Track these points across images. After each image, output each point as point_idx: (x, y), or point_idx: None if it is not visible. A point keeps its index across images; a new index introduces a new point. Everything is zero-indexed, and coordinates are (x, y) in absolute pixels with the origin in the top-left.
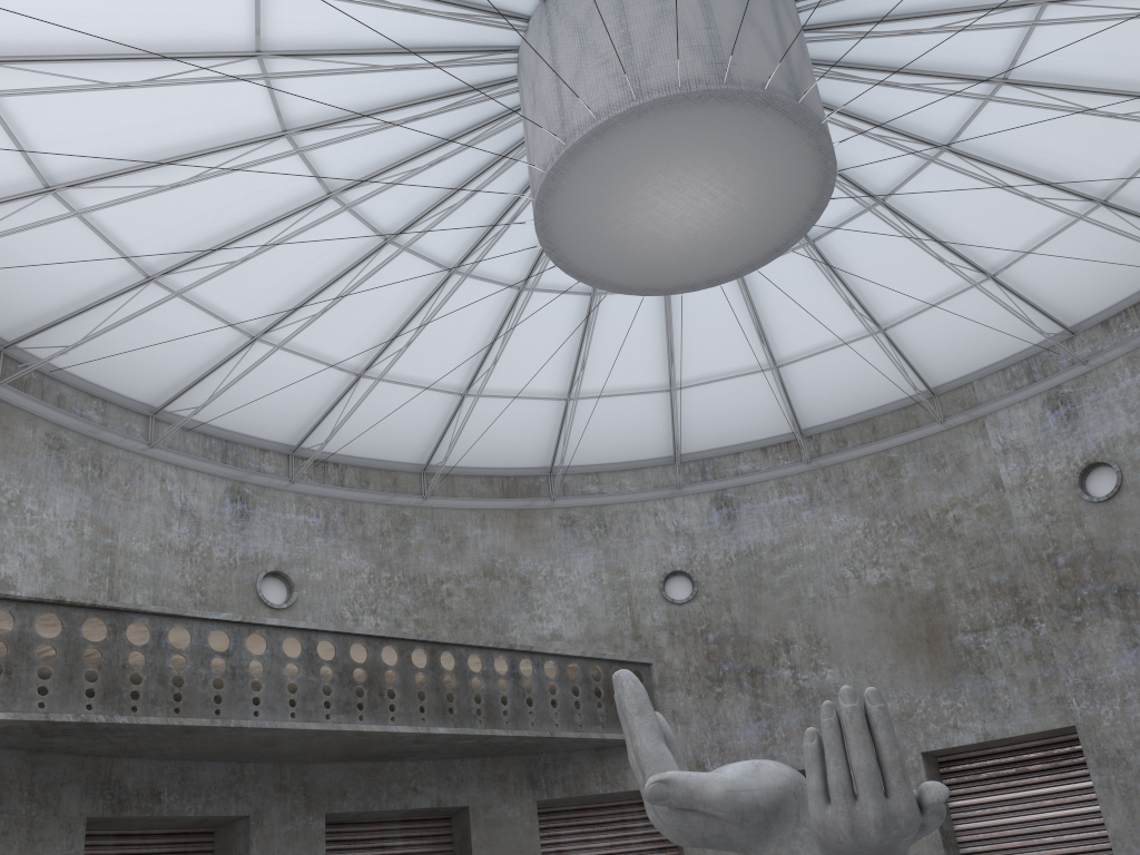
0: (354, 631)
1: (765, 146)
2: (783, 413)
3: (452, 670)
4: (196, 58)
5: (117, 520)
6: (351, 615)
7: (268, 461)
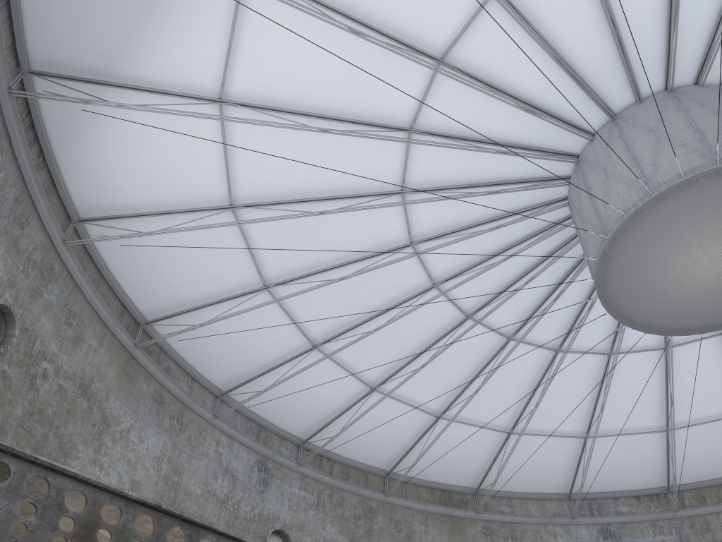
0: None
1: None
2: (658, 470)
3: None
4: (370, 125)
5: (184, 464)
6: None
7: (285, 446)
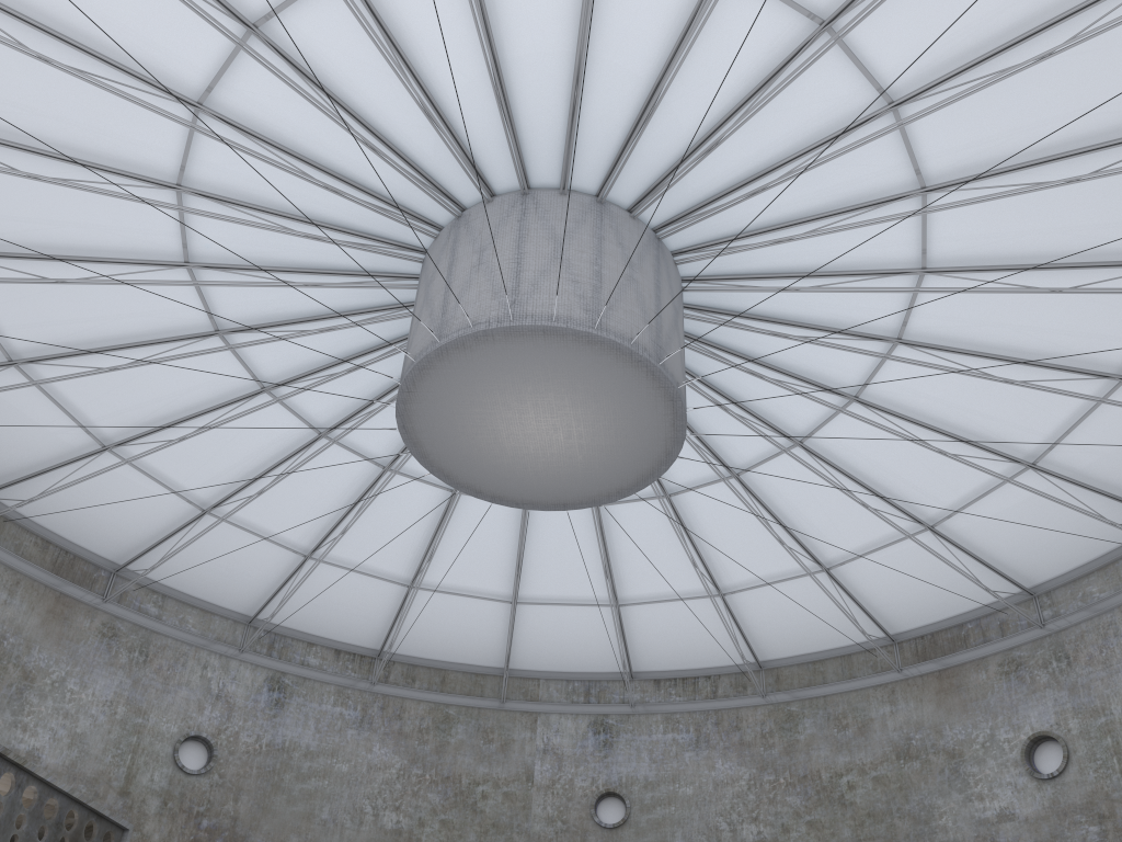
0: None
1: (639, 426)
2: (378, 628)
3: None
4: None
5: None
6: None
7: None
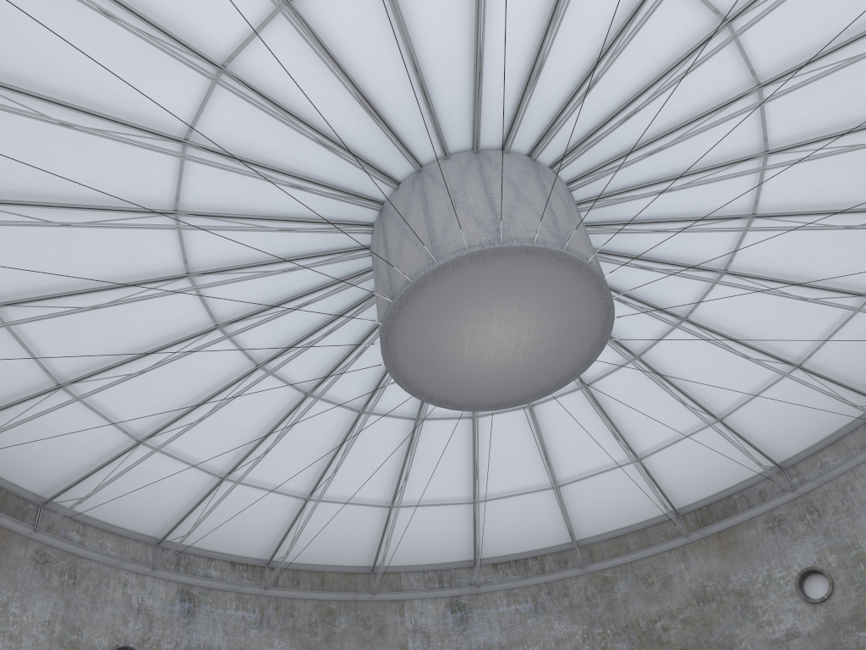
0: None
1: (576, 332)
2: (270, 539)
3: None
4: None
5: None
6: None
7: None
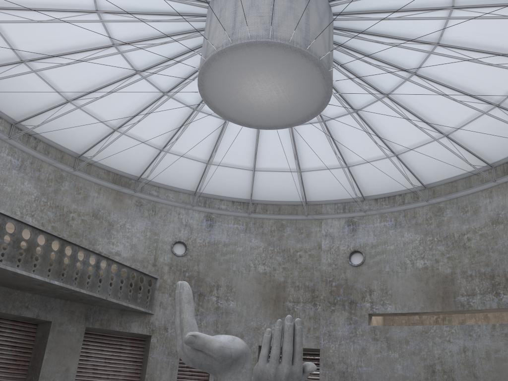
0: (28, 223)
1: (308, 81)
2: (247, 190)
3: (69, 256)
4: None
5: None
6: (20, 213)
7: (0, 123)
